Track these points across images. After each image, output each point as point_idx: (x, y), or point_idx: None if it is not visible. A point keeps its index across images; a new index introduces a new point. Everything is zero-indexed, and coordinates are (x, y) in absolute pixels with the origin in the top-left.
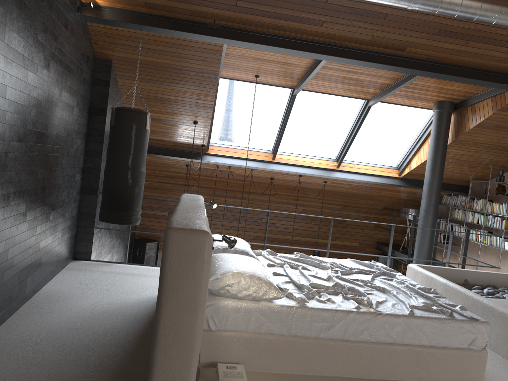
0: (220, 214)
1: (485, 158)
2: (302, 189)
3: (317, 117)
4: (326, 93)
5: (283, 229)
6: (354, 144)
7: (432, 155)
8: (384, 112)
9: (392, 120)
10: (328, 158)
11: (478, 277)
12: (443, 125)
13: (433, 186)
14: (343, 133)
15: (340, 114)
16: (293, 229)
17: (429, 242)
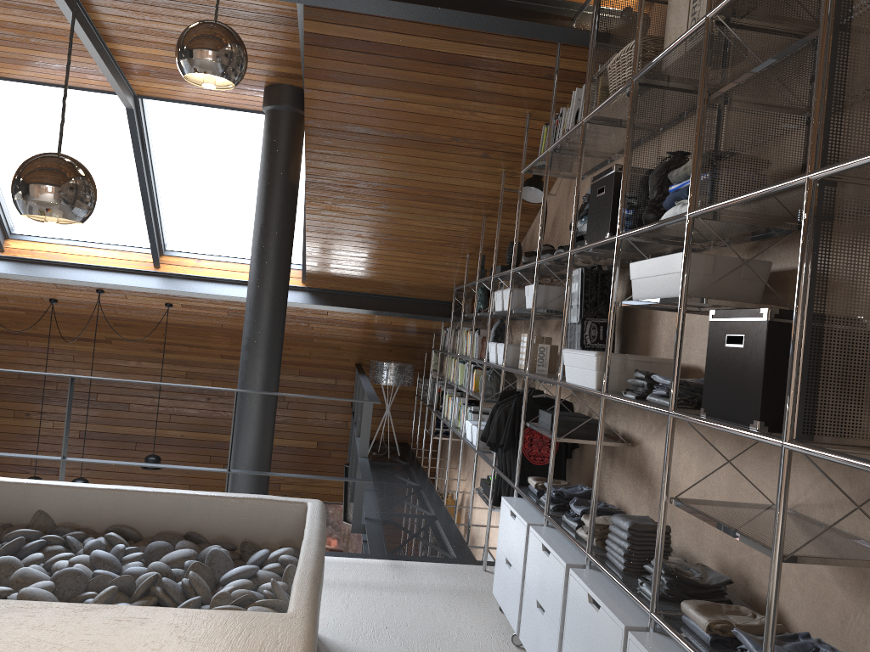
0: (3, 385)
1: (425, 225)
2: (147, 324)
3: (53, 146)
4: (23, 80)
5: (145, 415)
6: (179, 211)
7: (257, 215)
8: (199, 130)
9: (227, 149)
10: (136, 247)
11: (81, 504)
12: (275, 141)
13: (258, 289)
14: (137, 186)
15: (101, 138)
16: (87, 410)
17: (253, 425)
